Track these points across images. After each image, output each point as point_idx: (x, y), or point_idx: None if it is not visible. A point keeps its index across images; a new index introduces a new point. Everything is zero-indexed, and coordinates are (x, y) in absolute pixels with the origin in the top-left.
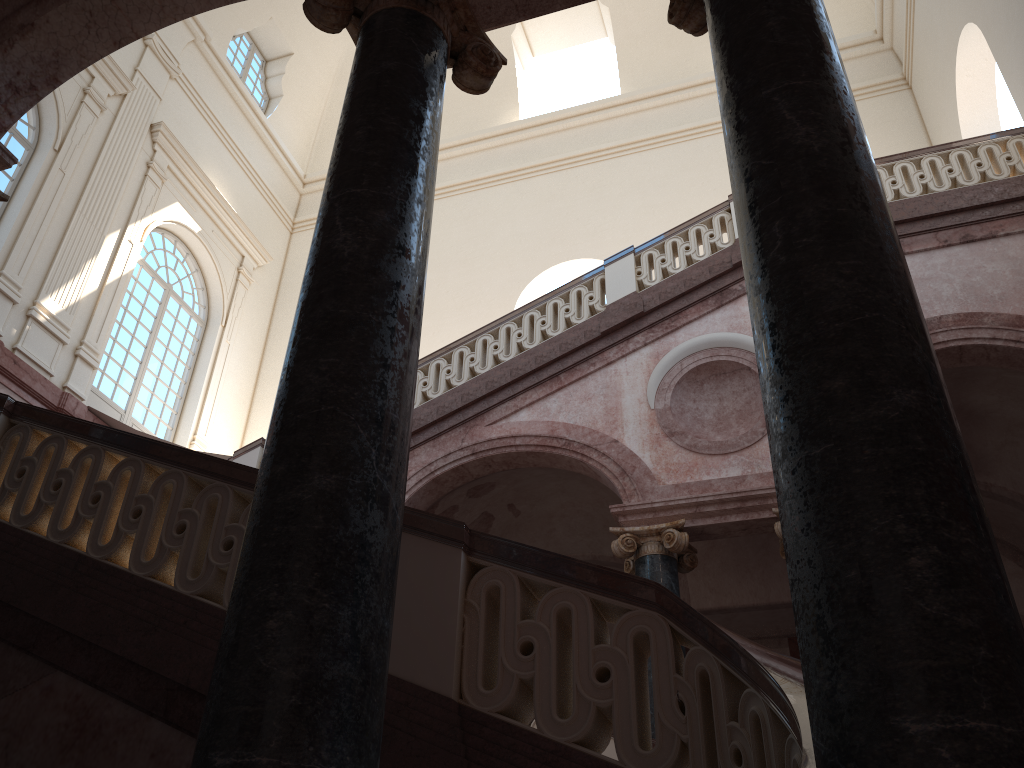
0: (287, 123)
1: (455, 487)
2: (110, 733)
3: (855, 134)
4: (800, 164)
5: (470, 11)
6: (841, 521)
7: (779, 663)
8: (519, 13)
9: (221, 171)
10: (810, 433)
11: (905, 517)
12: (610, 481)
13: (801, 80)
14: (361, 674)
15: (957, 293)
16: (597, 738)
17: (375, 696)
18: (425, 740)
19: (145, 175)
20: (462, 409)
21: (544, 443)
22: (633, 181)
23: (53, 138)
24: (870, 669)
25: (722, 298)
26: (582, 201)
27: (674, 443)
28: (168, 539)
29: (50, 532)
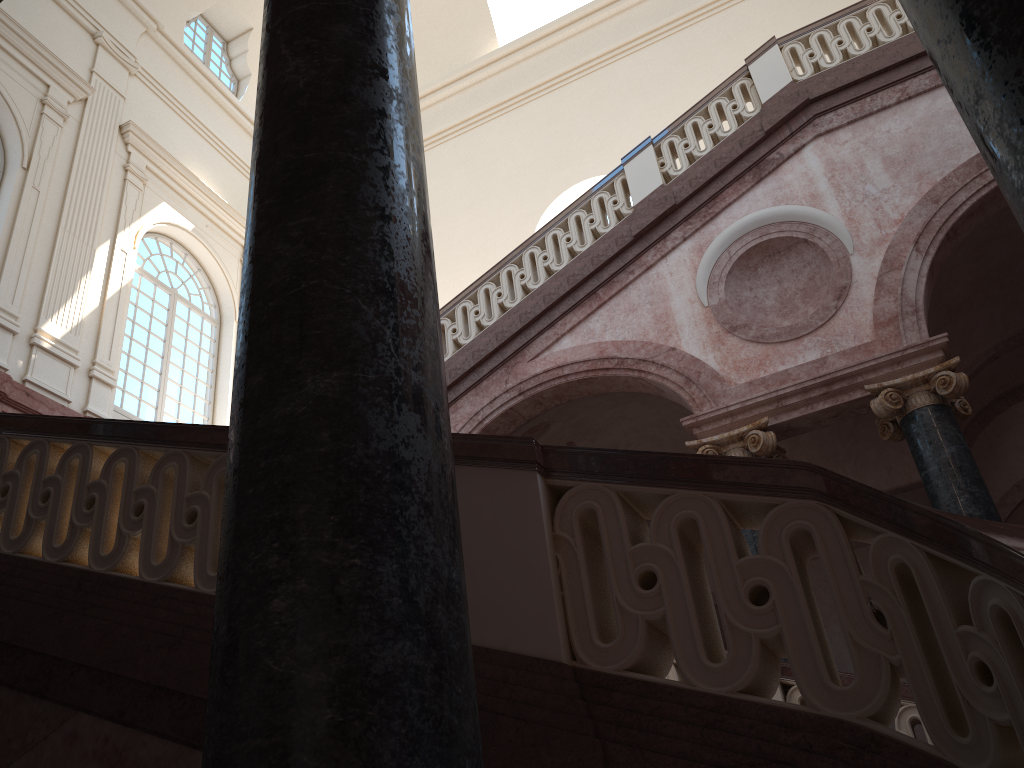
0: None
1: (508, 434)
2: None
3: None
4: None
5: None
6: None
7: (1015, 533)
8: None
9: (203, 163)
10: None
11: None
12: (675, 393)
13: None
14: (430, 656)
15: None
16: (766, 680)
17: (458, 685)
18: (539, 723)
19: (124, 179)
20: (499, 349)
21: (595, 367)
22: (631, 85)
23: (19, 156)
24: None
25: (760, 171)
26: (582, 118)
27: (738, 338)
28: (179, 532)
29: (46, 552)
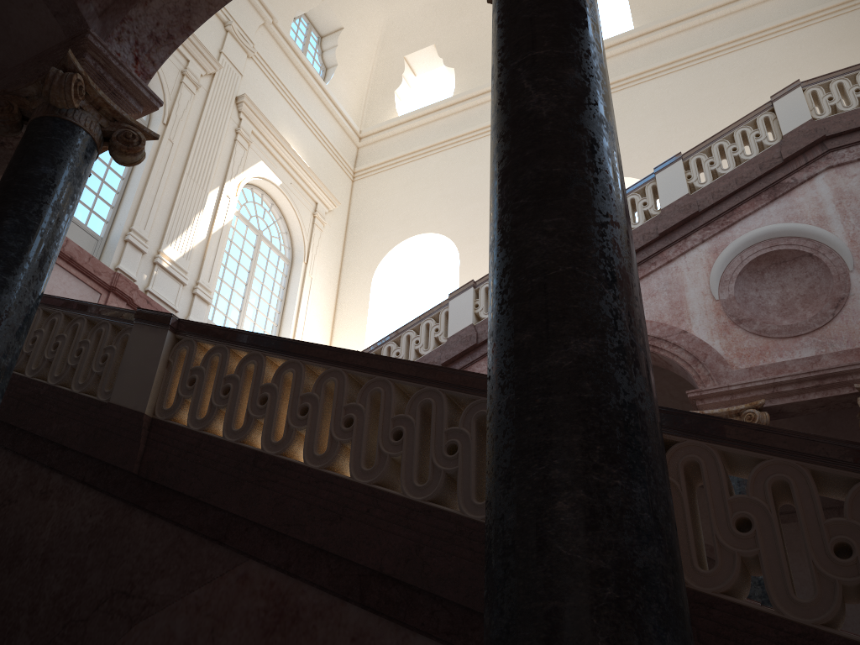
0: (342, 88)
1: None
2: (308, 618)
3: None
4: None
5: None
6: None
7: None
8: None
9: (293, 132)
10: None
11: None
12: (683, 369)
13: None
14: (668, 560)
15: None
16: (839, 619)
17: (682, 585)
18: None
19: (235, 140)
20: None
21: None
22: (653, 104)
23: (161, 114)
24: None
25: (775, 192)
26: None
27: (743, 330)
28: (337, 433)
29: (225, 432)
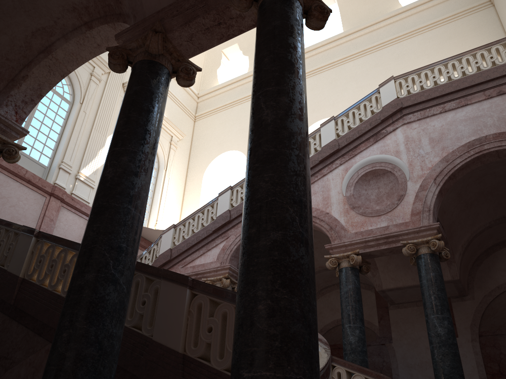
0: None
1: None
2: None
3: (290, 110)
4: (261, 129)
5: (178, 53)
6: (243, 290)
7: None
8: (200, 50)
9: None
10: (243, 251)
11: (262, 288)
12: (325, 233)
13: (271, 87)
14: (98, 352)
15: (495, 122)
16: None
17: (106, 360)
18: (168, 370)
19: None
20: None
21: None
22: (351, 75)
23: (79, 98)
24: (239, 351)
25: (377, 137)
26: (327, 89)
27: (355, 212)
28: None
29: (49, 286)
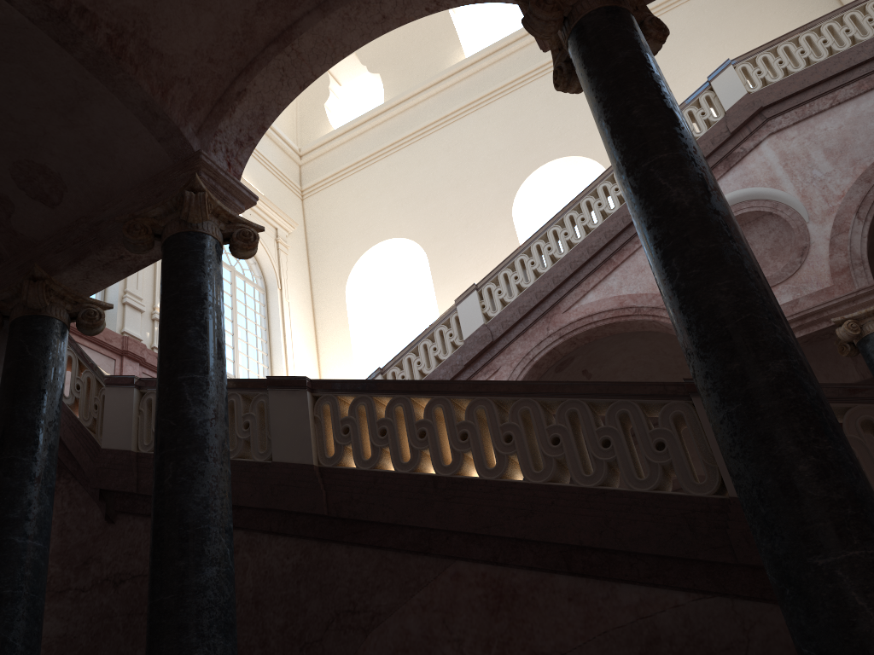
0: None
1: (549, 367)
2: (525, 593)
3: None
4: None
5: None
6: None
7: None
8: None
9: None
10: None
11: None
12: None
13: None
14: (868, 486)
15: None
16: None
17: None
18: None
19: None
20: (539, 304)
21: (618, 314)
22: None
23: None
24: None
25: (729, 162)
26: (541, 111)
27: None
28: (501, 448)
29: (396, 466)
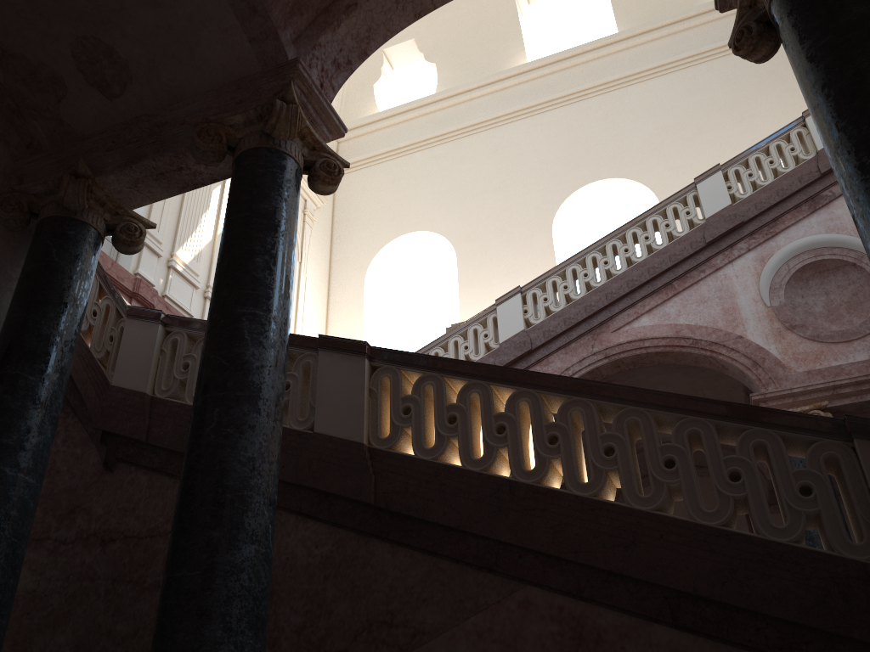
0: None
1: None
2: (612, 639)
3: None
4: None
5: None
6: None
7: None
8: None
9: None
10: None
11: None
12: (742, 372)
13: None
14: None
15: None
16: None
17: None
18: None
19: None
20: (586, 319)
21: (672, 343)
22: (643, 107)
23: None
24: None
25: (815, 204)
26: (598, 128)
27: (796, 335)
28: (599, 461)
29: (464, 462)
